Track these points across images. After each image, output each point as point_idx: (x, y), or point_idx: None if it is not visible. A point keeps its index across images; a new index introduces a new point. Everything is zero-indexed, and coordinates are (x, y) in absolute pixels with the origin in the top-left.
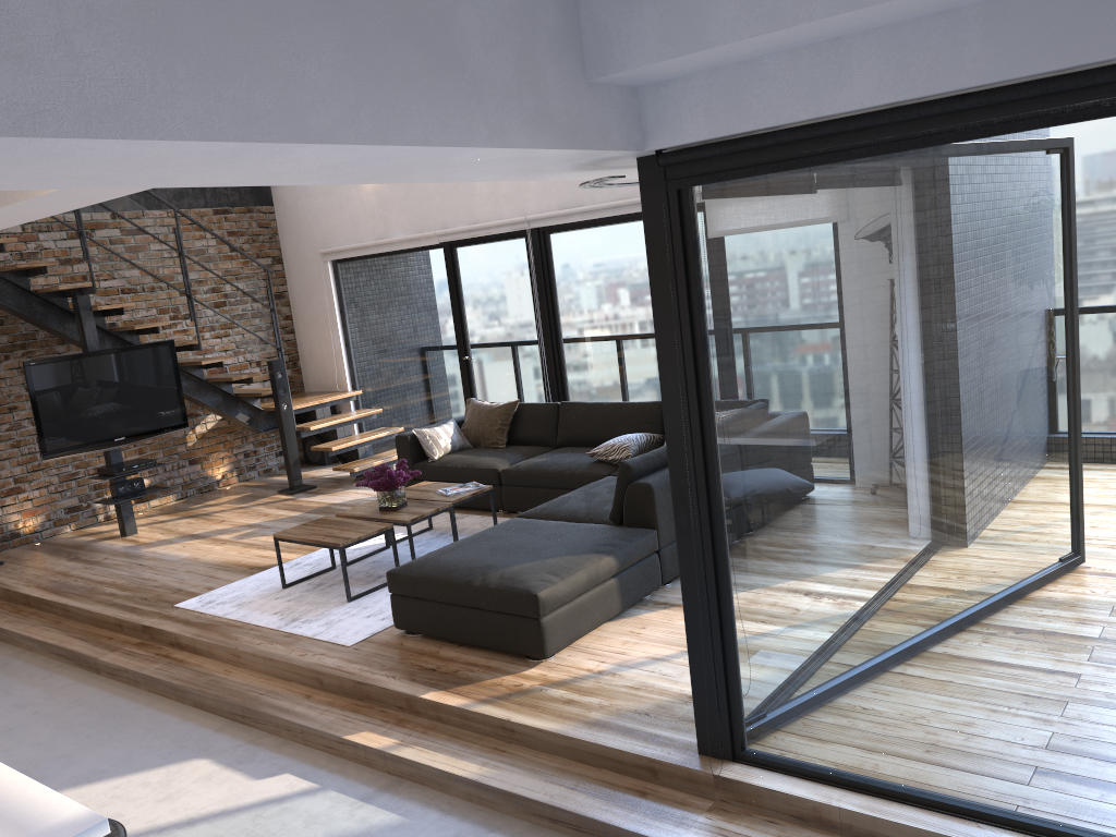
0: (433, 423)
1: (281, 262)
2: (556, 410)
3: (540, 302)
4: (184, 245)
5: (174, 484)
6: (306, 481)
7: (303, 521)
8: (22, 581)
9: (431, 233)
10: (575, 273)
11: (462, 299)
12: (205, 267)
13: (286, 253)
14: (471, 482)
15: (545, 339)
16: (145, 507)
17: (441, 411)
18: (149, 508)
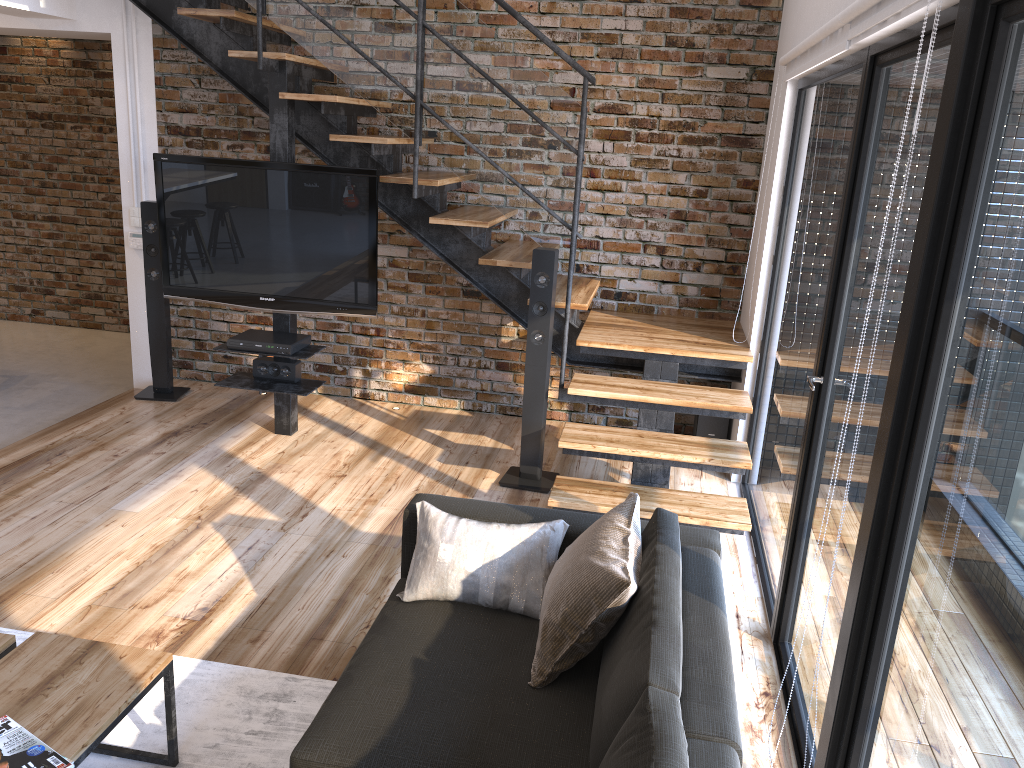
0: (776, 487)
1: (769, 78)
2: (636, 701)
3: (908, 296)
4: (433, 8)
5: (467, 387)
6: (590, 471)
7: (316, 551)
8: (78, 434)
9: (836, 17)
10: (1017, 215)
11: (855, 221)
12: (458, 53)
13: (776, 62)
14: (69, 761)
15: (882, 432)
16: (417, 401)
17: (784, 473)
18: (422, 405)
